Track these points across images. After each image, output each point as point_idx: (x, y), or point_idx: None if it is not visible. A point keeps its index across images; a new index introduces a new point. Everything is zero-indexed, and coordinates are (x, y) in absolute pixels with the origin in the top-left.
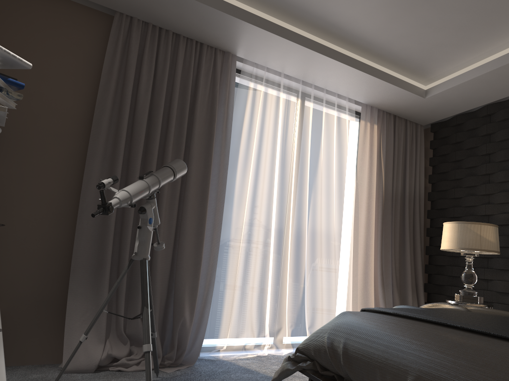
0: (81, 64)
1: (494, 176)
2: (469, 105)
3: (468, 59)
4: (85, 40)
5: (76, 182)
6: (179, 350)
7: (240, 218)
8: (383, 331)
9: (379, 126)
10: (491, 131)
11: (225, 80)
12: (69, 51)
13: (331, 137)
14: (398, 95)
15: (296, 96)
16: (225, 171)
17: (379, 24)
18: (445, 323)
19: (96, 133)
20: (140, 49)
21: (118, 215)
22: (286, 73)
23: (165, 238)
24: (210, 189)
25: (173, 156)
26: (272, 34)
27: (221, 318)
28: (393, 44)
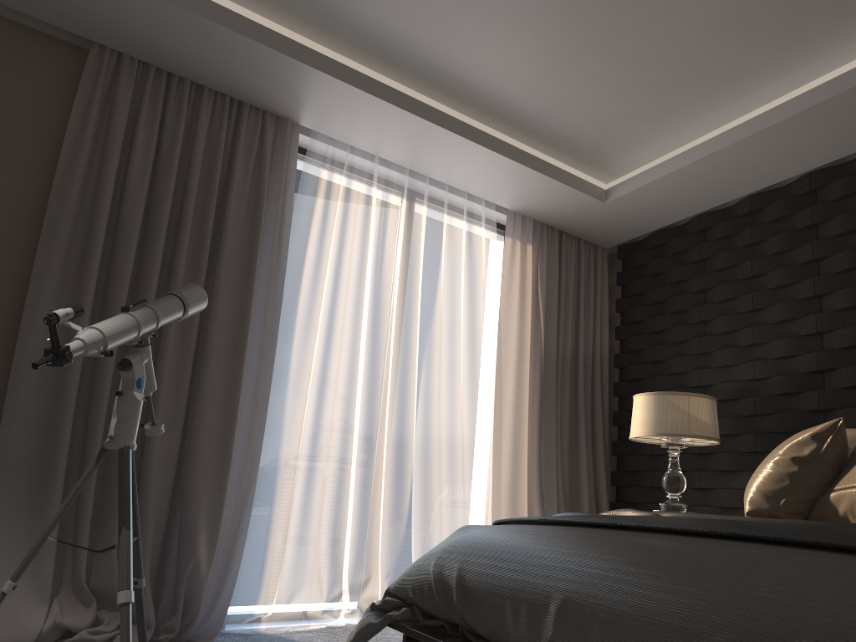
0: (28, 125)
1: (713, 325)
2: (673, 215)
3: (668, 141)
4: (37, 86)
5: (10, 324)
6: (186, 615)
7: (302, 390)
8: (520, 543)
9: (535, 247)
10: (706, 254)
11: (280, 162)
12: (7, 103)
13: (457, 262)
14: (564, 198)
15: (398, 195)
16: (276, 312)
17: (528, 81)
18: (613, 524)
19: (49, 241)
20: (134, 107)
21: (84, 381)
22: (383, 156)
23: (167, 421)
24: (249, 341)
25: (186, 284)
26: (357, 91)
27: (265, 562)
28: (552, 115)
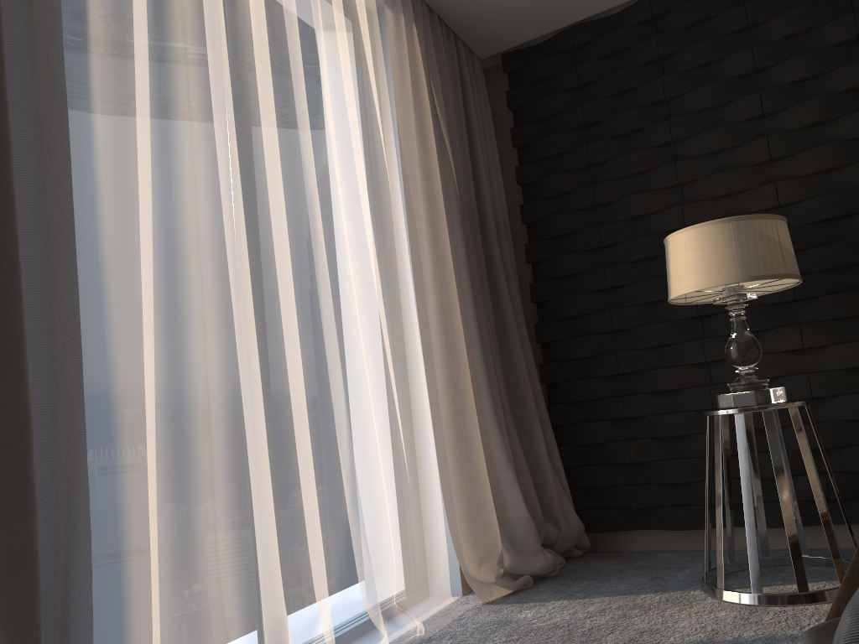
0: None
1: (691, 144)
2: None
3: None
4: None
5: None
6: None
7: (139, 242)
8: None
9: (420, 35)
10: (668, 49)
11: None
12: None
13: (337, 30)
14: None
15: None
16: (53, 42)
17: None
18: None
19: None
20: None
21: None
22: None
23: None
24: None
25: None
26: None
27: None
28: None
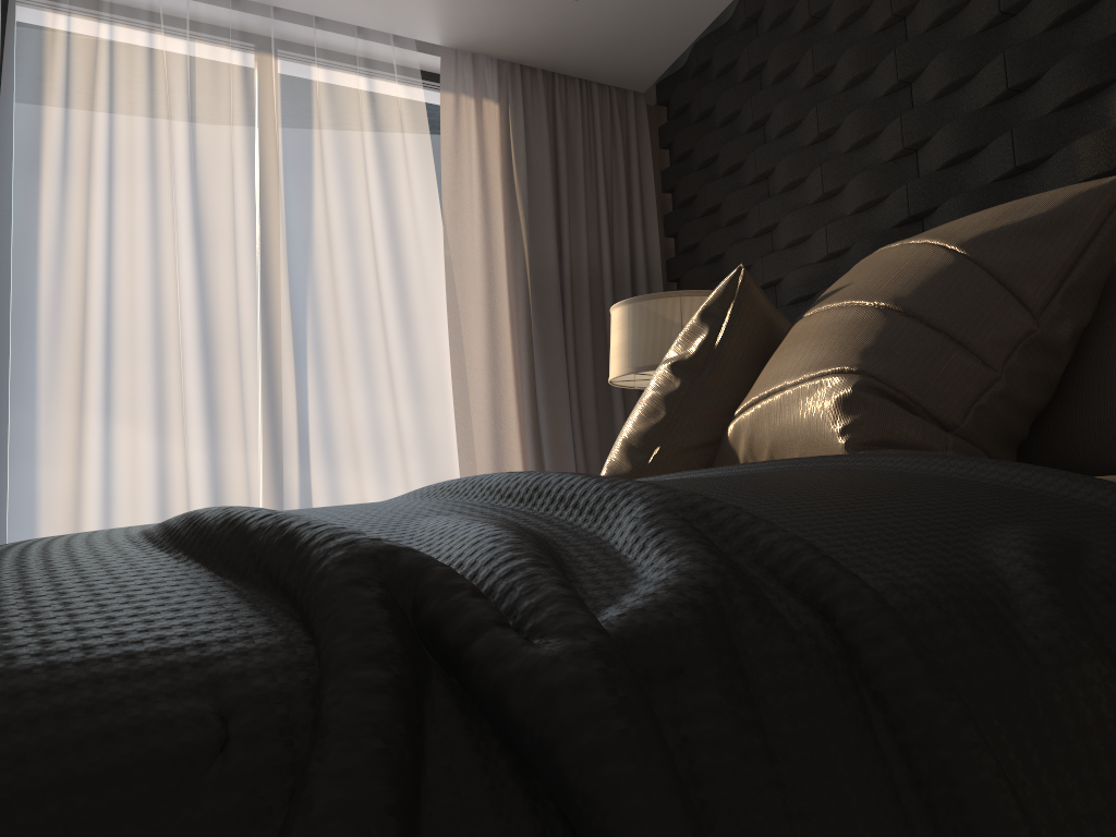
0: None
1: (775, 179)
2: (703, 4)
3: None
4: None
5: None
6: None
7: (61, 379)
8: None
9: (503, 104)
10: (757, 60)
11: None
12: None
13: (348, 143)
14: (507, 4)
15: (213, 42)
16: None
17: None
18: None
19: None
20: None
21: None
22: None
23: None
24: None
25: None
26: None
27: None
28: None
